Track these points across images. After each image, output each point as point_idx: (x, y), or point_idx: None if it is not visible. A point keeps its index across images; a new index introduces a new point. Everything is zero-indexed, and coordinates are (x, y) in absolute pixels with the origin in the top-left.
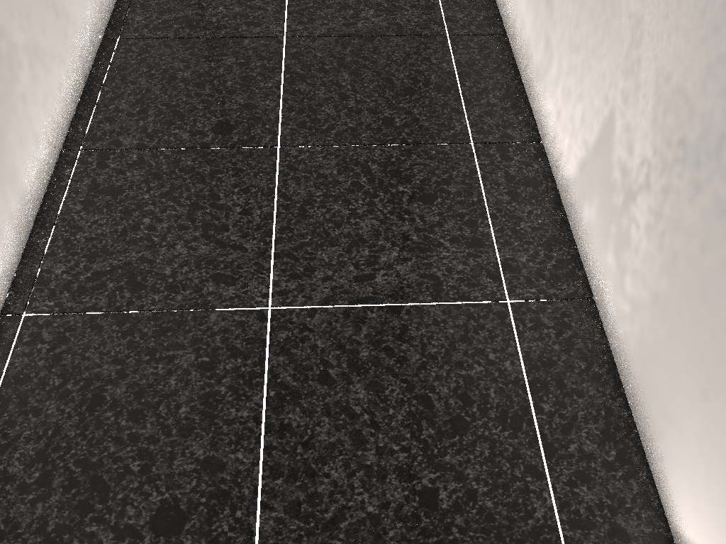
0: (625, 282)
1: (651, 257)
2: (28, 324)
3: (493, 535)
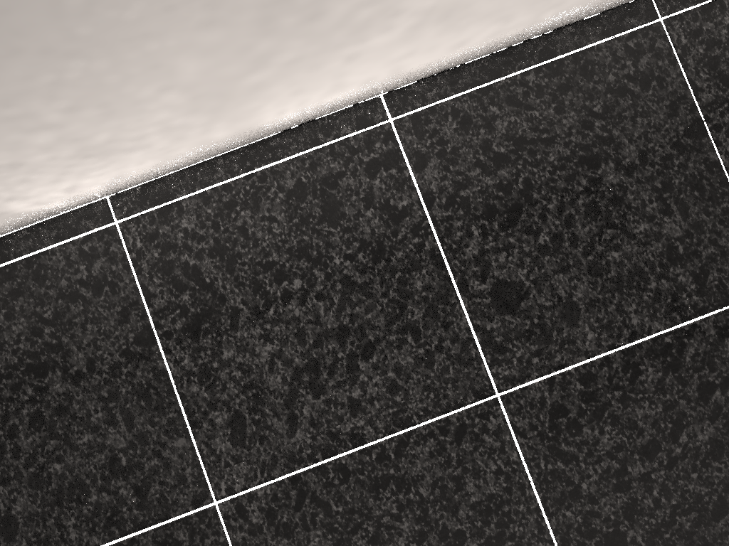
0: None
1: None
2: (104, 236)
3: None
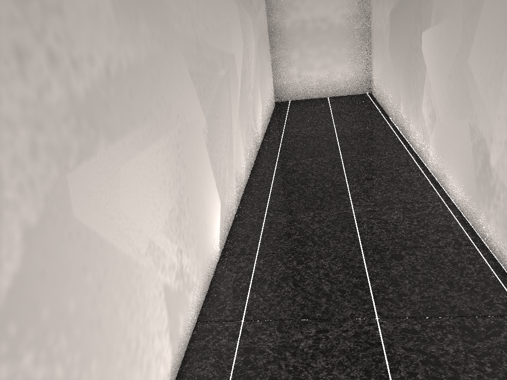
0: (194, 281)
1: (191, 255)
2: None
3: (279, 256)
